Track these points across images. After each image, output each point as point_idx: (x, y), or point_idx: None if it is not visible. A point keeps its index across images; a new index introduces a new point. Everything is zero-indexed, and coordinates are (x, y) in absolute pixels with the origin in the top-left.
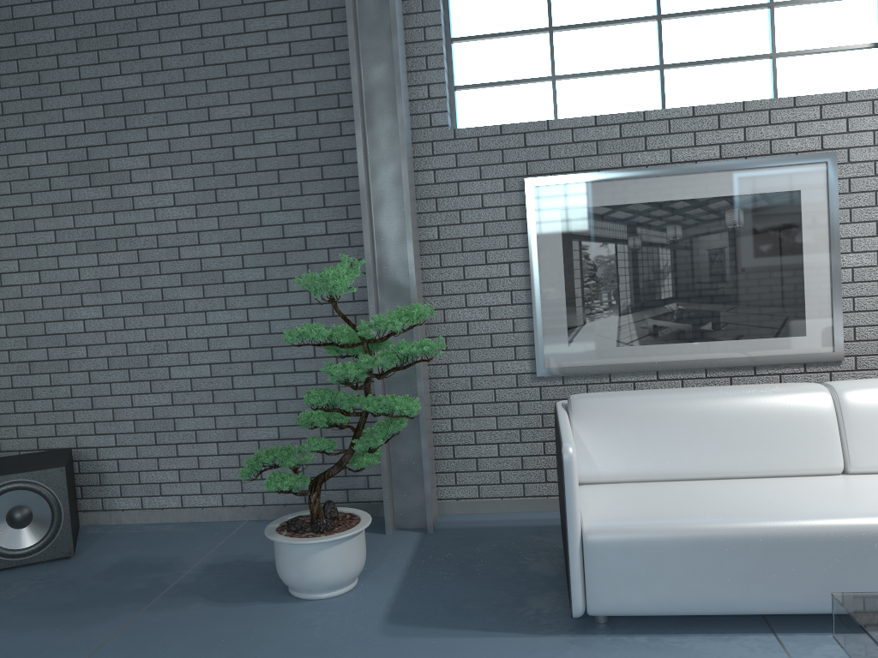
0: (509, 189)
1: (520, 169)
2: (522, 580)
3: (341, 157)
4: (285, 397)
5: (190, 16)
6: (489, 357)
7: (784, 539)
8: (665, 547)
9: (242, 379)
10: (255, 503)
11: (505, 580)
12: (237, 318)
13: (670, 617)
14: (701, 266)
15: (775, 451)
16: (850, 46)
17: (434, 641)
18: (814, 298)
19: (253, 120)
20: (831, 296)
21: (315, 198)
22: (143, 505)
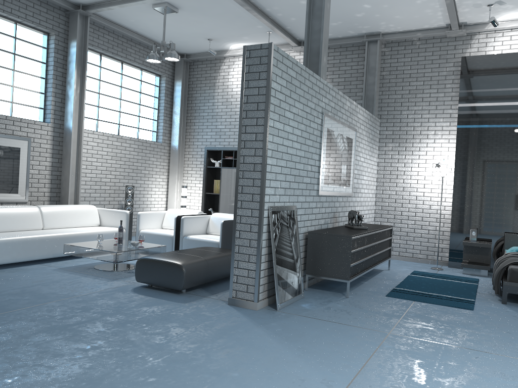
0: None
1: None
2: None
3: None
4: None
5: None
6: None
7: (44, 239)
8: (16, 243)
9: None
10: None
11: None
12: None
13: (10, 265)
14: None
15: (26, 223)
16: (34, 106)
17: None
18: (21, 182)
19: None
20: (26, 181)
21: None
22: None
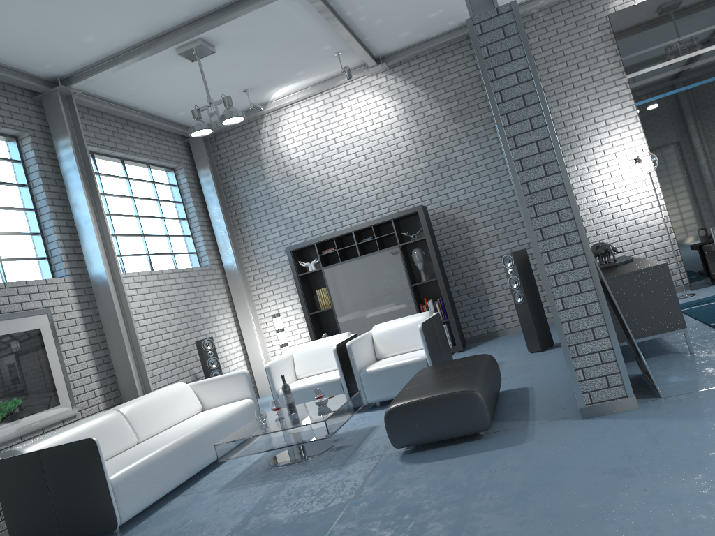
0: None
1: None
2: None
3: None
4: None
5: None
6: None
7: (170, 451)
8: (140, 472)
9: None
10: None
11: None
12: None
13: (137, 517)
14: (6, 375)
15: (115, 441)
16: (32, 258)
17: None
18: (59, 384)
19: None
20: (65, 381)
21: None
22: None
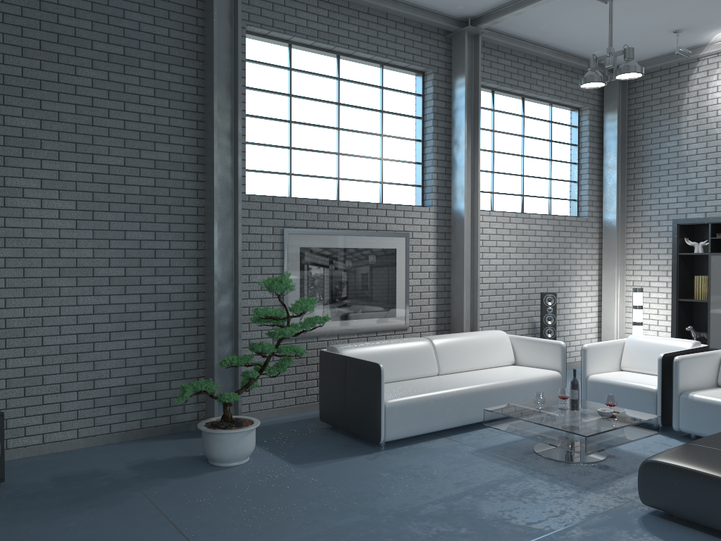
0: (275, 233)
1: (281, 222)
2: (325, 440)
3: (183, 201)
4: (133, 355)
5: (85, 90)
6: (259, 328)
7: (449, 397)
8: (414, 405)
9: (101, 345)
10: (103, 432)
11: (318, 441)
12: (101, 301)
13: (404, 439)
14: (359, 282)
15: (417, 367)
16: (408, 184)
17: (329, 464)
18: (399, 299)
19: (125, 168)
20: (405, 298)
21: (164, 225)
22: (7, 446)
